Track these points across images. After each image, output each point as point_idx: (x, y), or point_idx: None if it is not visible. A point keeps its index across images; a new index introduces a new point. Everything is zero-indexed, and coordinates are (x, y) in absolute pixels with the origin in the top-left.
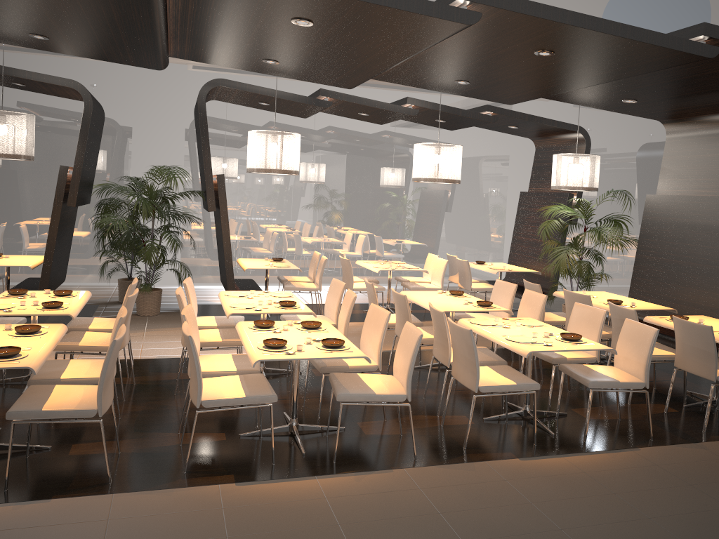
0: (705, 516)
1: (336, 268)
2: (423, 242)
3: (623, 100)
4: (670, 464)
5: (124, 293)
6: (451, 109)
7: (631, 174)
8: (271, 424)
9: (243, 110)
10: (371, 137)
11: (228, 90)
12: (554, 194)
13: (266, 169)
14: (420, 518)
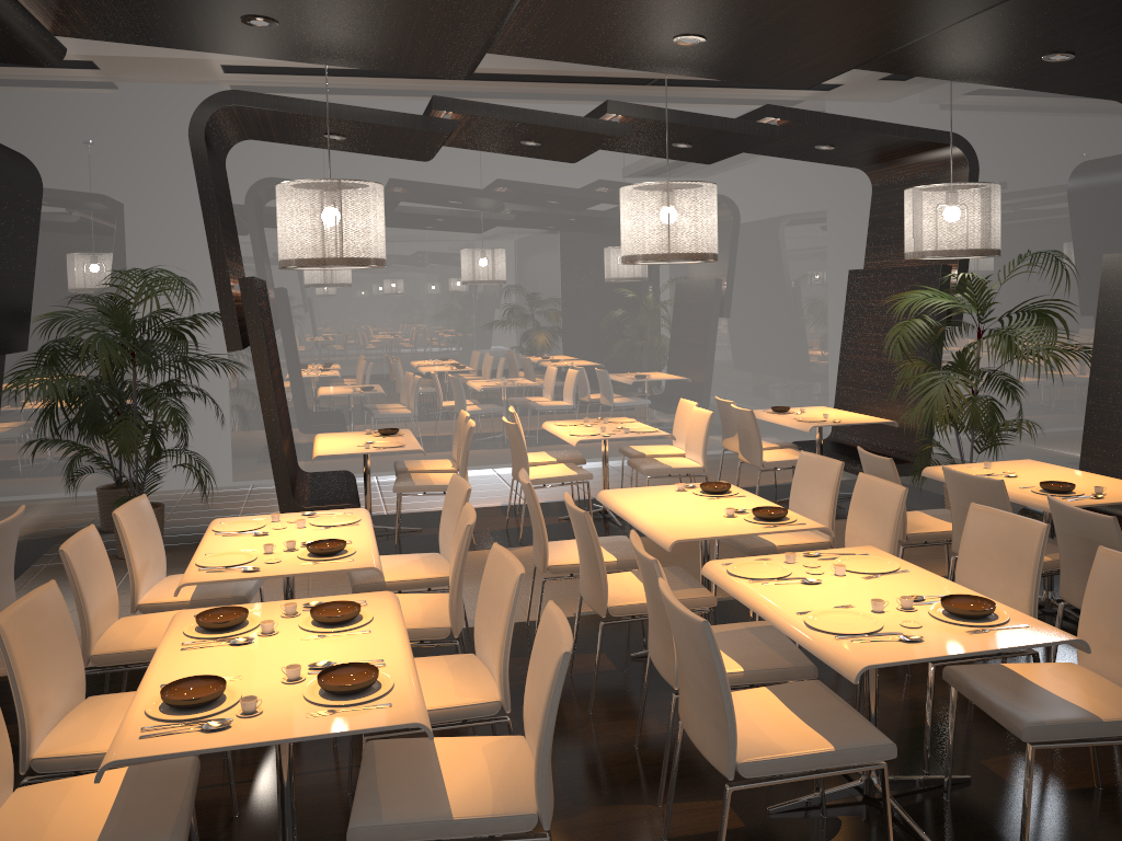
0: None
1: None
2: (678, 376)
3: (1044, 57)
4: None
5: (108, 512)
6: (696, 119)
7: (1062, 220)
8: None
9: (327, 159)
10: (566, 192)
11: (254, 114)
12: (913, 269)
13: (311, 259)
14: None
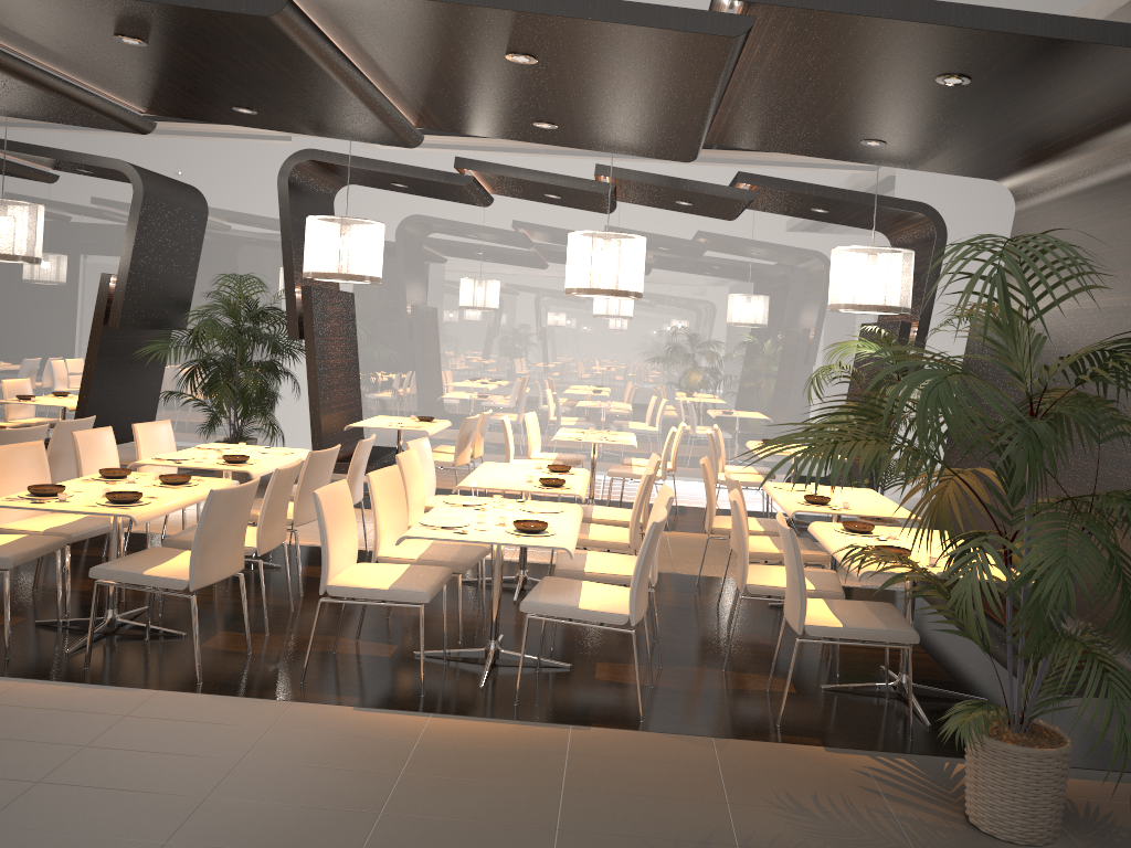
0: (483, 830)
1: (577, 445)
2: (727, 410)
3: (861, 142)
4: (595, 756)
5: None
6: (671, 181)
7: None
8: (5, 601)
9: (439, 202)
10: None
11: (331, 166)
12: (888, 324)
13: (317, 273)
14: (49, 746)
